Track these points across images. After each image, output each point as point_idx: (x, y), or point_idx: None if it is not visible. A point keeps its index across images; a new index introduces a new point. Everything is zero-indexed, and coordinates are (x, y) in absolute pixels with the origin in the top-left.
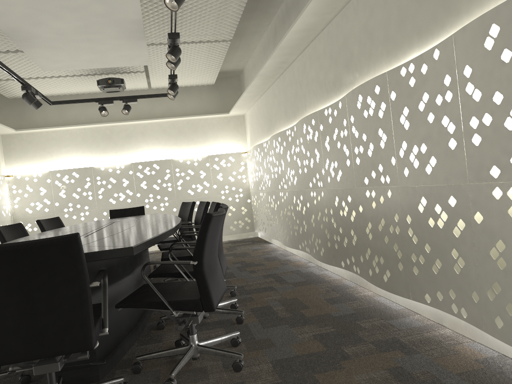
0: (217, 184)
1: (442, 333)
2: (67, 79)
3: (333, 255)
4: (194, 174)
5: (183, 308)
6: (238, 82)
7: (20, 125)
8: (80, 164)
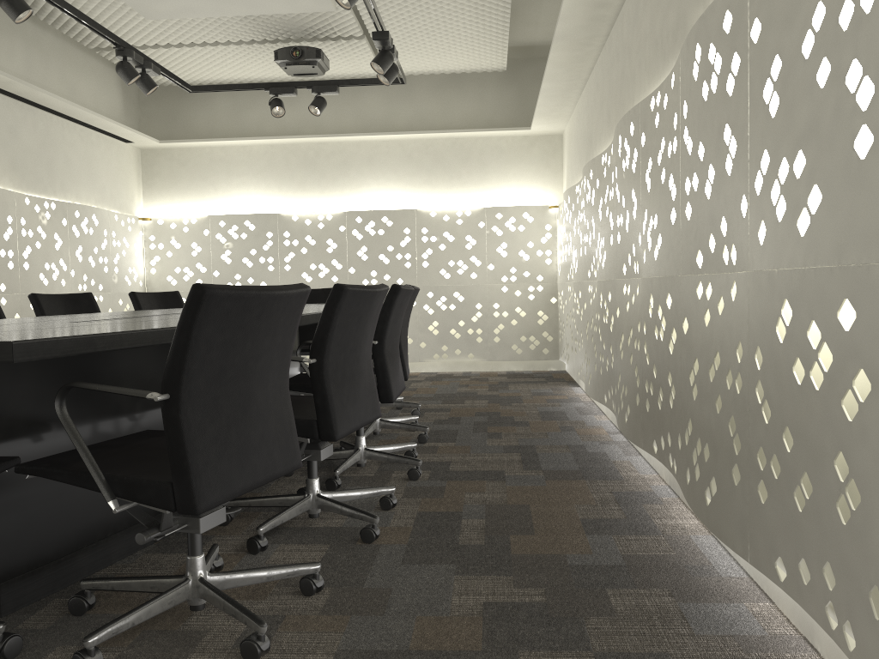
0: (496, 263)
1: None
2: (233, 51)
3: (641, 425)
4: (454, 241)
5: (136, 496)
6: None
7: (170, 133)
8: (260, 207)
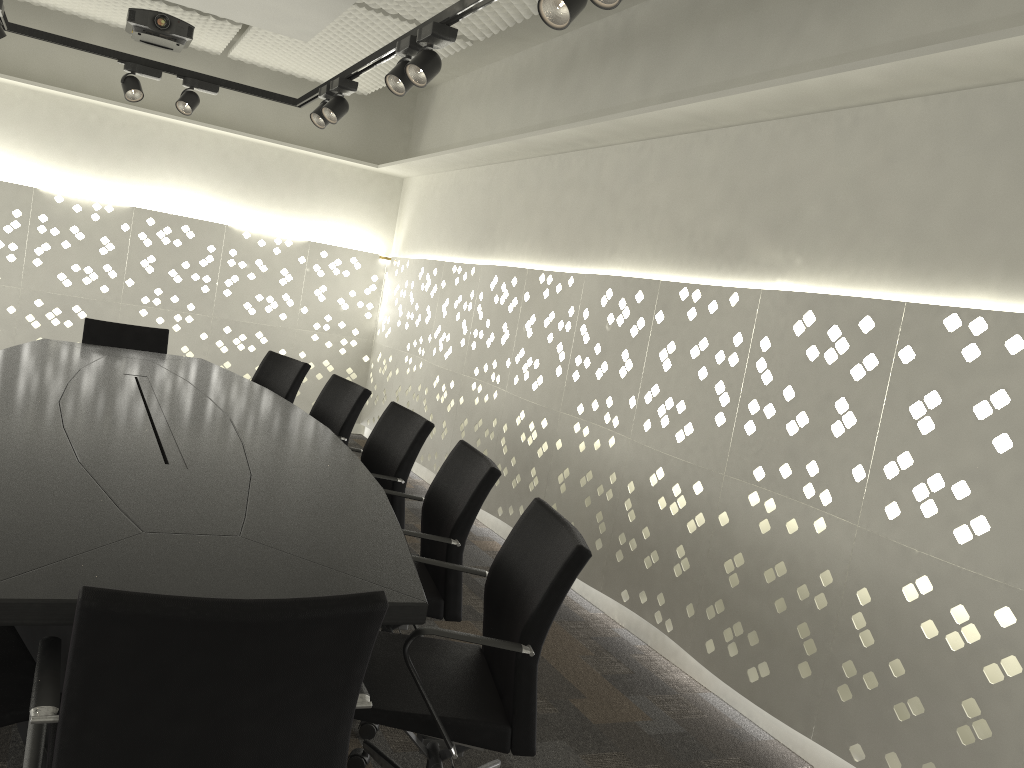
0: (311, 307)
1: None
2: None
3: (603, 570)
4: (267, 273)
5: (469, 739)
6: (412, 105)
7: None
8: (3, 171)
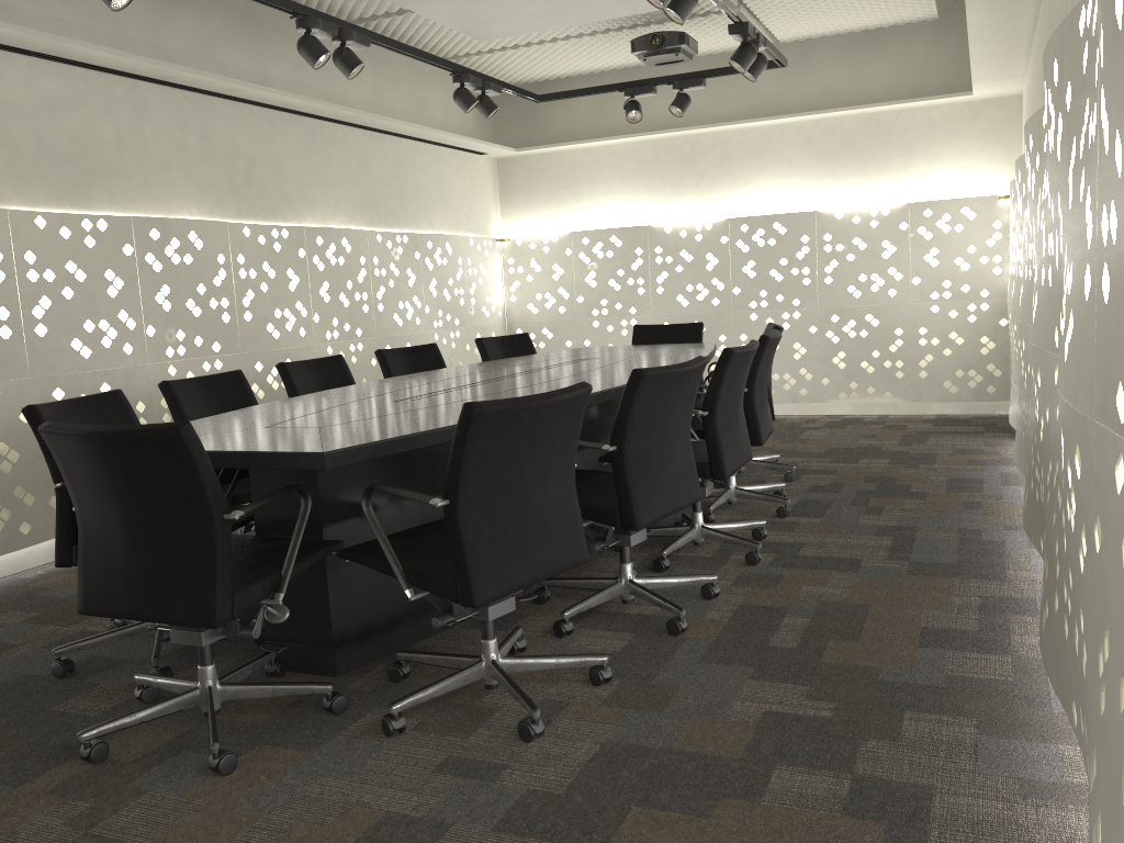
0: (923, 275)
1: (1070, 823)
2: (587, 42)
3: (1033, 516)
4: (866, 249)
5: (427, 587)
6: None
7: (527, 138)
8: (628, 218)
